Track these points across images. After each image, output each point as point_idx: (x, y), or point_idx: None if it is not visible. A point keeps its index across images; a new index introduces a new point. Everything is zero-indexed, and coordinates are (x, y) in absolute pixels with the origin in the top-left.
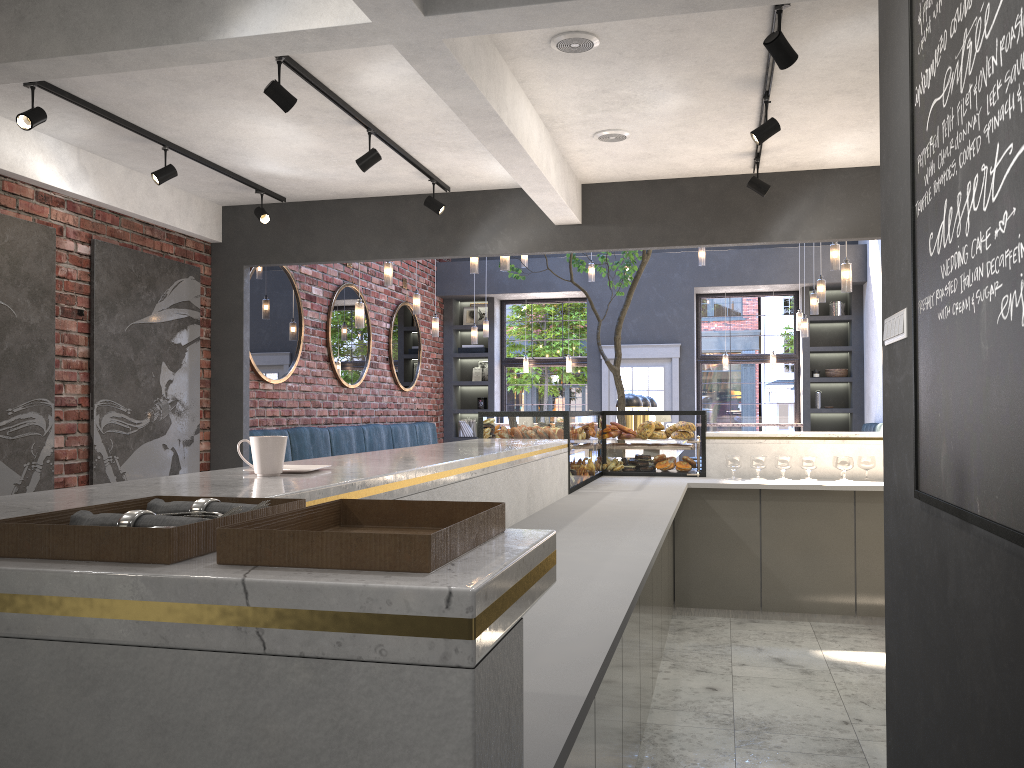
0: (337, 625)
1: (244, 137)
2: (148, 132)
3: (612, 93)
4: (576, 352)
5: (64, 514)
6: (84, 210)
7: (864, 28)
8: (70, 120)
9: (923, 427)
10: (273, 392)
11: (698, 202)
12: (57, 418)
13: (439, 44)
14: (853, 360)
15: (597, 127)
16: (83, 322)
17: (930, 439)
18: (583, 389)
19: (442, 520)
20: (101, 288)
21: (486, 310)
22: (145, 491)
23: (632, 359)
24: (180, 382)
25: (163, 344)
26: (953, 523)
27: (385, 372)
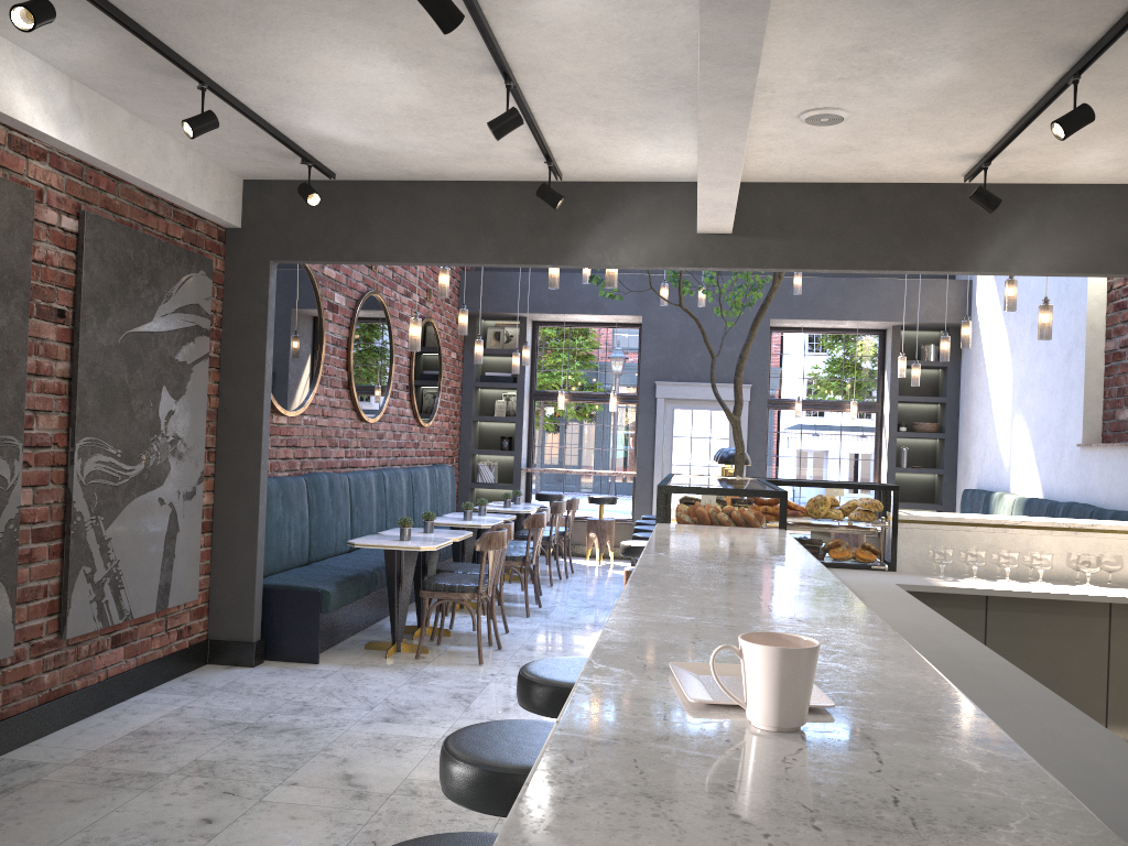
0: None
1: (320, 80)
2: (184, 60)
3: (872, 53)
4: (621, 388)
5: None
6: (72, 168)
7: None
8: (73, 32)
9: None
10: (287, 427)
11: (886, 215)
12: (24, 463)
13: None
14: (947, 414)
15: (813, 103)
16: (64, 327)
17: None
18: (627, 432)
19: None
20: (91, 280)
21: (515, 332)
22: None
23: (693, 400)
24: (183, 414)
25: (165, 361)
26: None
27: (405, 403)
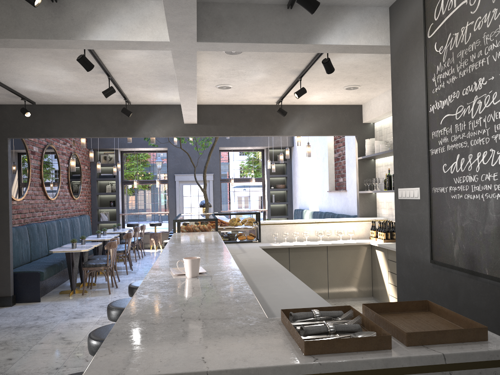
0: (479, 366)
1: (33, 74)
2: None
3: (236, 70)
4: (160, 177)
5: (293, 328)
6: None
7: (351, 57)
8: None
9: (437, 236)
10: (17, 205)
11: (251, 116)
12: None
13: (194, 52)
14: (288, 181)
15: (220, 83)
16: None
17: (444, 242)
18: (164, 195)
19: (403, 309)
20: None
21: (113, 156)
22: (183, 296)
23: (190, 181)
24: None
25: None
26: (463, 275)
27: (66, 190)
